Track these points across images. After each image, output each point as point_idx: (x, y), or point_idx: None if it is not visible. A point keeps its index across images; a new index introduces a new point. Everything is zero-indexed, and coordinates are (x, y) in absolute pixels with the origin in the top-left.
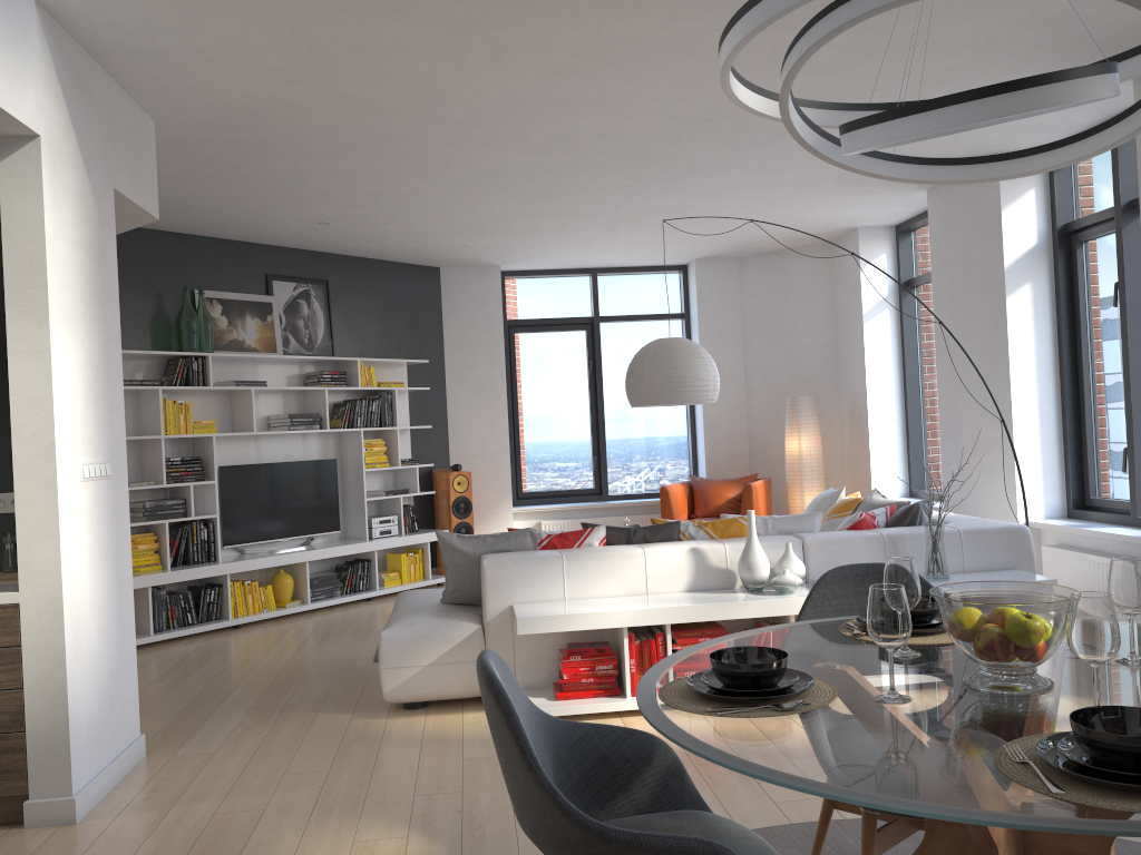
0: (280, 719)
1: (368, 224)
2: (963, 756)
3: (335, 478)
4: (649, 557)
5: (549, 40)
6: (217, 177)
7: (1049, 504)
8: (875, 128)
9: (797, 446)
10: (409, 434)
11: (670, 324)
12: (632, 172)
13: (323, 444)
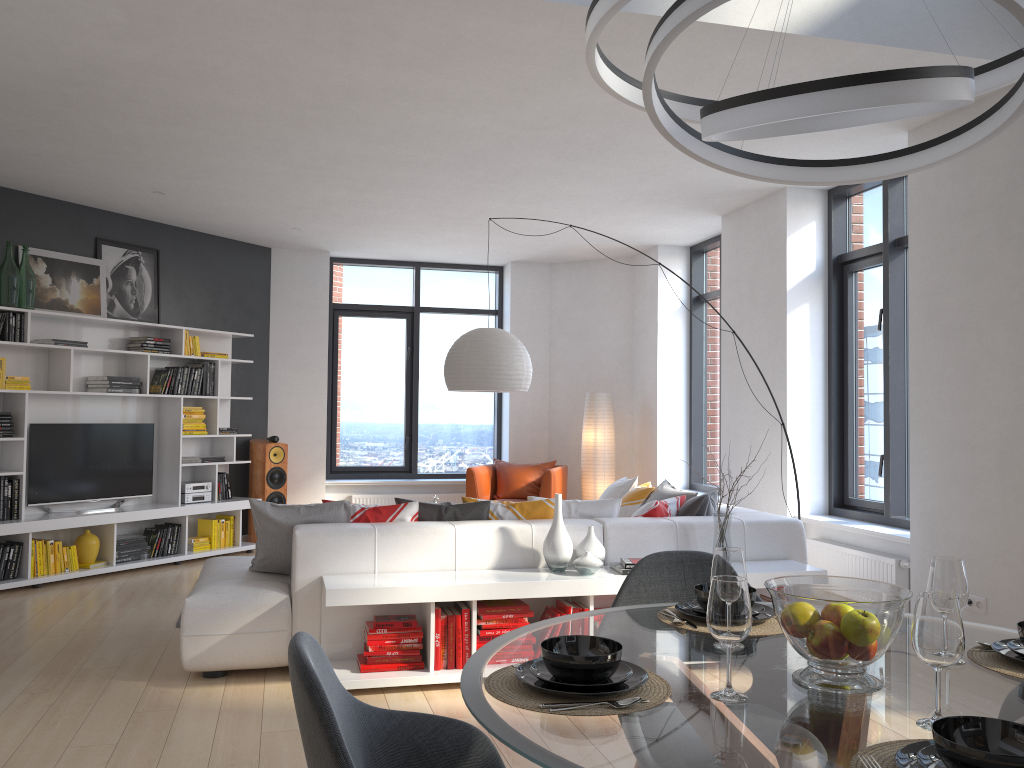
0: (70, 686)
1: (203, 197)
2: (818, 767)
3: (152, 442)
4: (459, 534)
5: (398, 28)
6: (50, 133)
7: (813, 502)
8: (743, 109)
9: (593, 438)
10: (229, 404)
11: (484, 319)
12: (463, 171)
13: (142, 409)
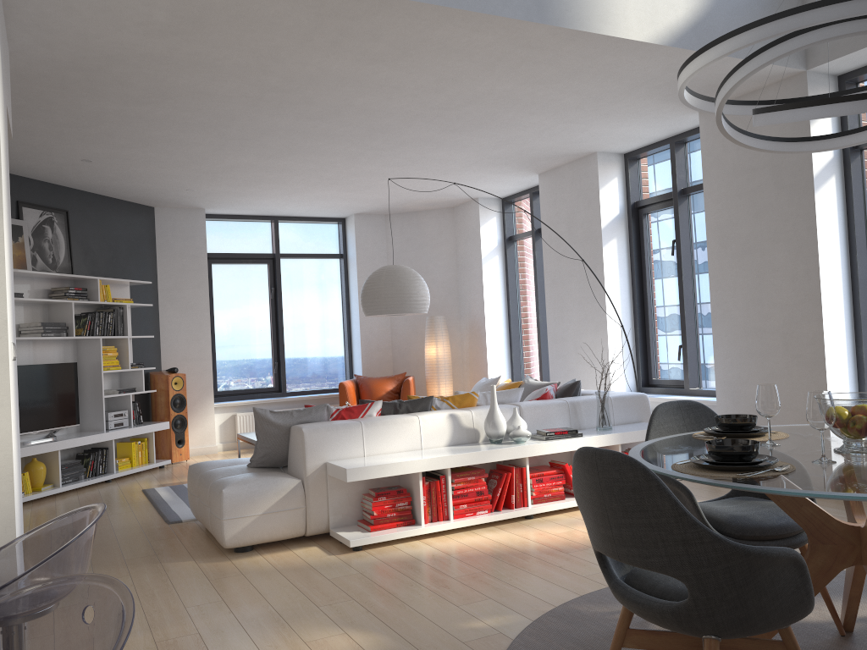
0: (131, 571)
1: (124, 164)
2: None
3: (76, 378)
4: (422, 421)
5: (384, 33)
6: (24, 110)
7: (628, 384)
8: (811, 109)
9: (435, 352)
10: (131, 343)
11: (331, 262)
12: (363, 141)
13: (64, 350)
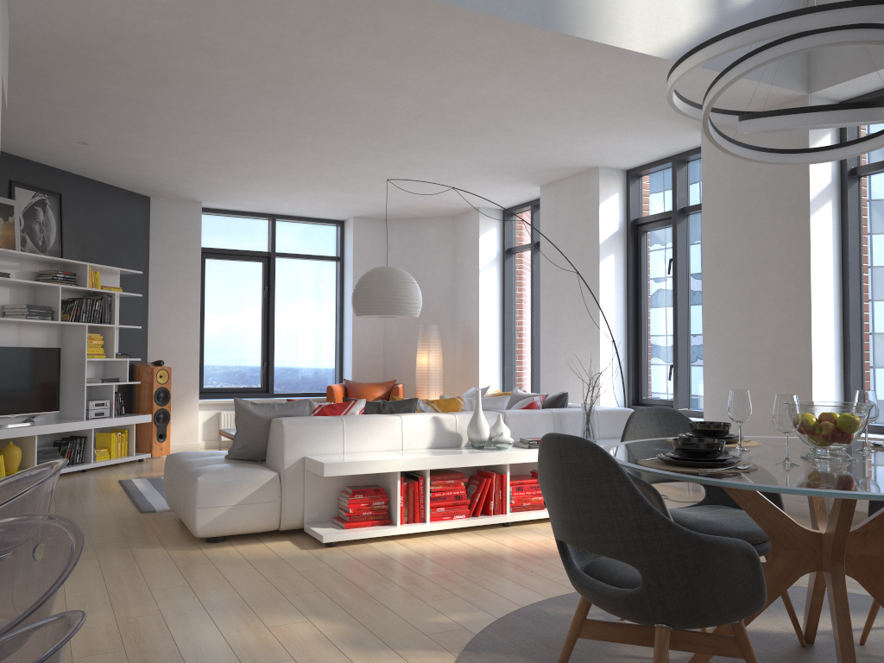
0: (99, 554)
1: (121, 150)
2: None
3: (59, 364)
4: (404, 422)
5: (387, 28)
6: (22, 85)
7: (617, 402)
8: (792, 116)
9: (426, 361)
10: (118, 333)
11: (328, 264)
12: (363, 140)
13: (48, 335)
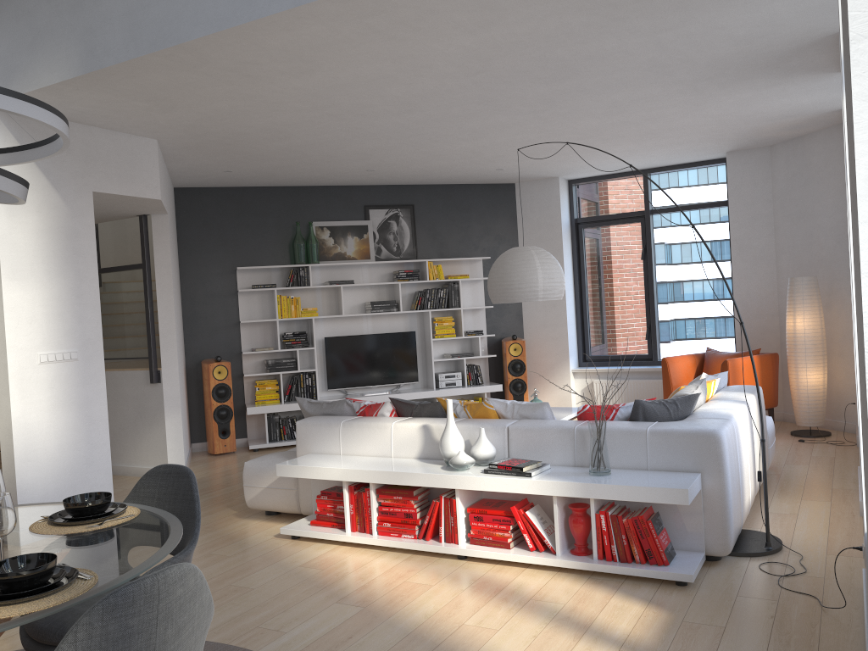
0: (205, 508)
1: (399, 167)
2: None
3: (414, 344)
4: (393, 429)
5: (249, 59)
6: (251, 158)
7: None
8: None
9: (792, 325)
10: (484, 312)
11: (717, 211)
12: (505, 110)
13: (409, 321)
